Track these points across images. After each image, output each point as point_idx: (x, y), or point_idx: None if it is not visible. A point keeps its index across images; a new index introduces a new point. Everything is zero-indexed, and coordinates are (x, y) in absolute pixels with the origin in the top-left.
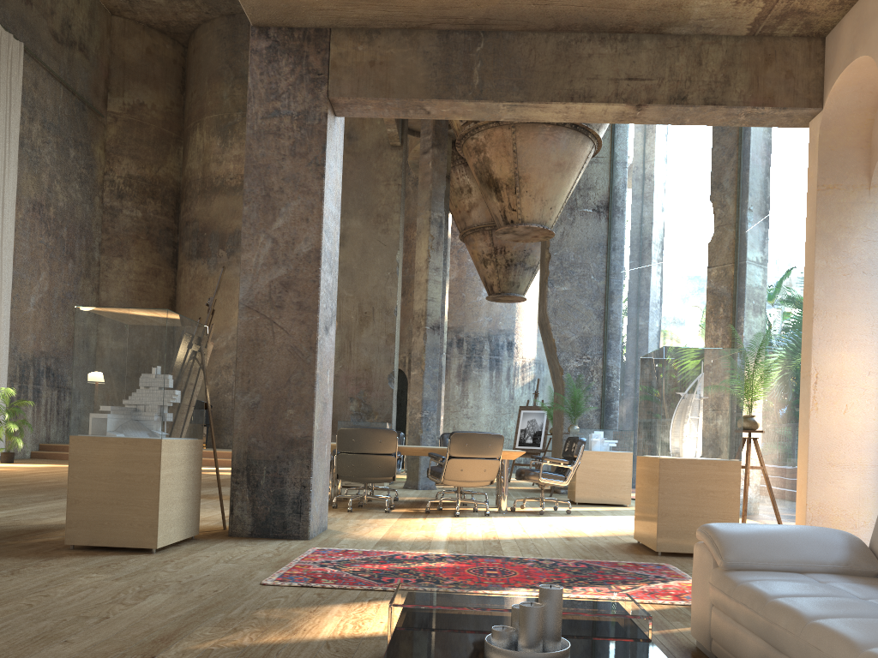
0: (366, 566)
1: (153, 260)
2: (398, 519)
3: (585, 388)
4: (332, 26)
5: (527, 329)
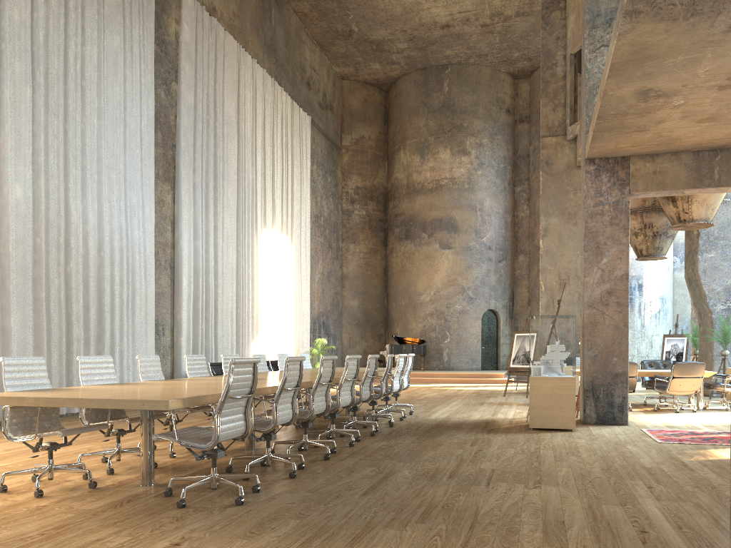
0: (690, 436)
1: (373, 242)
2: (646, 415)
3: (729, 323)
4: (630, 155)
5: (653, 273)
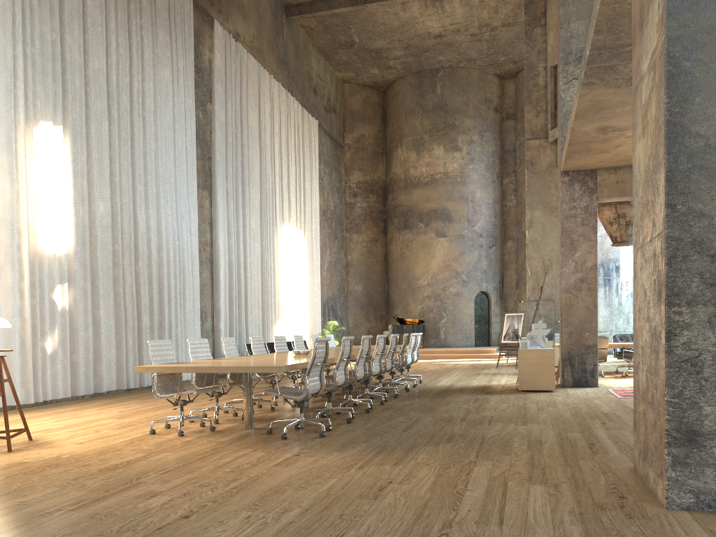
0: None
1: (374, 232)
2: (615, 379)
3: None
4: (597, 168)
5: (628, 256)
